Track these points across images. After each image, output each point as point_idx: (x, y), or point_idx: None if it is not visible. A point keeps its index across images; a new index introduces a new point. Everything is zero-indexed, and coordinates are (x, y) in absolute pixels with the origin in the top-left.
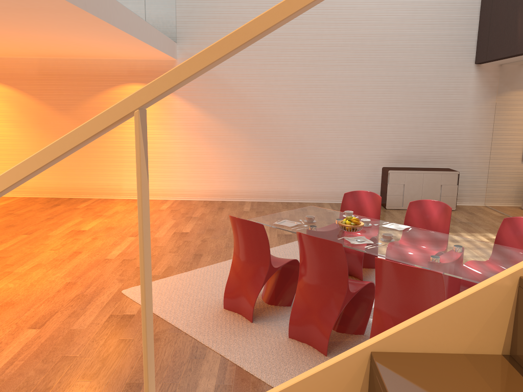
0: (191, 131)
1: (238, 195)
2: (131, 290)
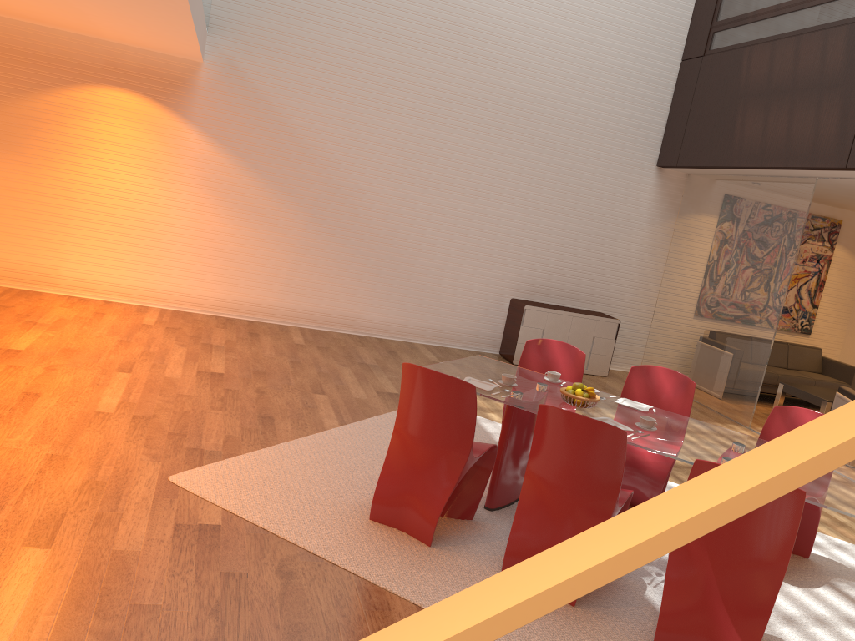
0: (209, 192)
1: (277, 313)
2: (186, 478)
